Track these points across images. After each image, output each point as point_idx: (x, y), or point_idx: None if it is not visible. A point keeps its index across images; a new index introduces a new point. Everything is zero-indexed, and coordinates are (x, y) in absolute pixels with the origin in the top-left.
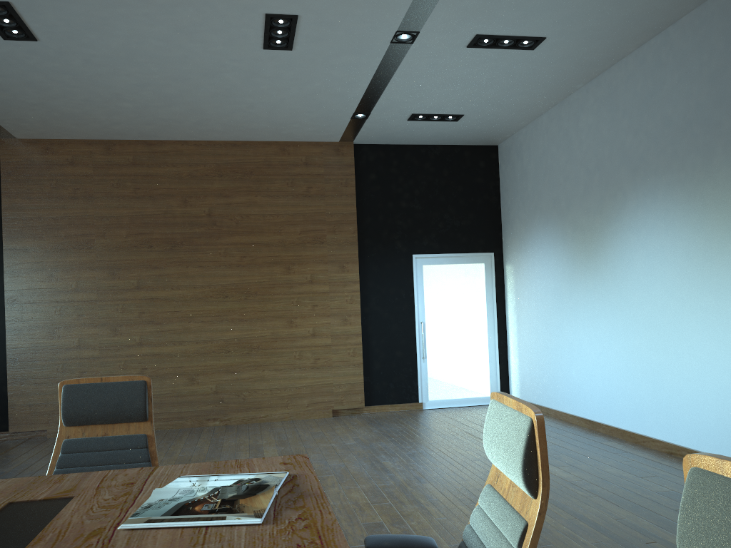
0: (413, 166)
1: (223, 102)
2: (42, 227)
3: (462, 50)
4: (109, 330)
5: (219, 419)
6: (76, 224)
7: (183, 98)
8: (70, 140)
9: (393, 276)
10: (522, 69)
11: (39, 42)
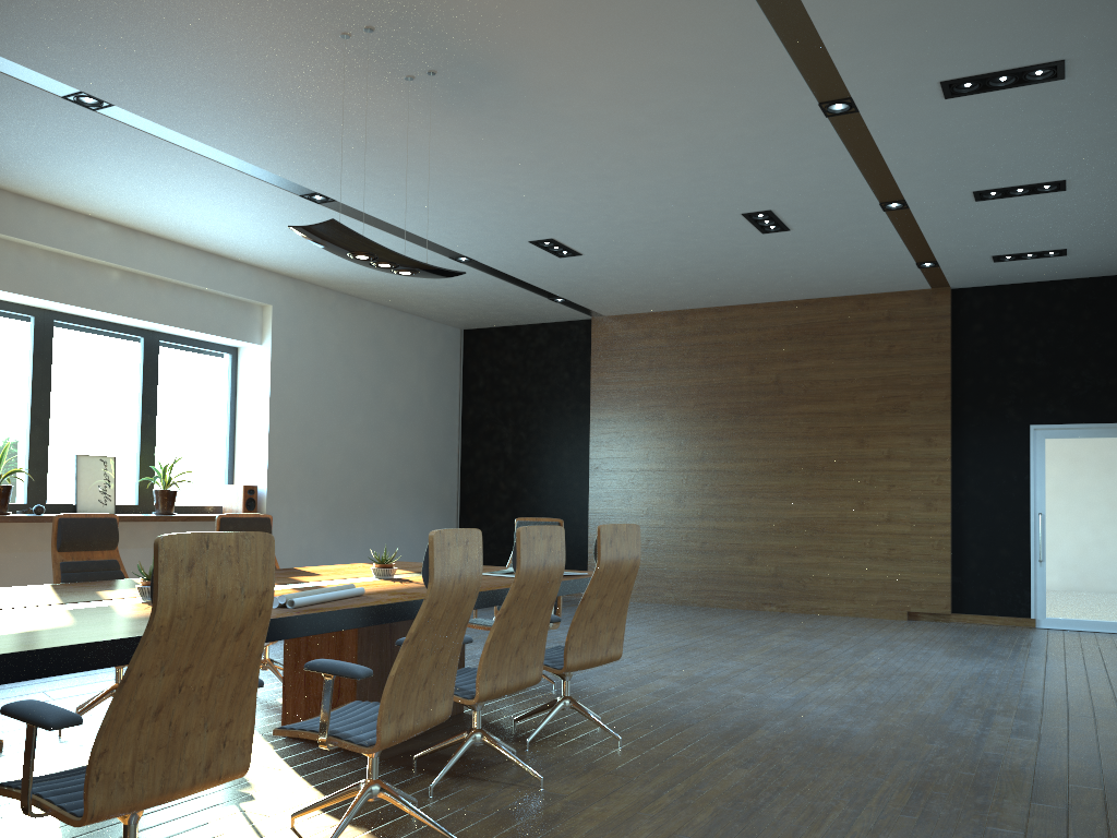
0: (1037, 310)
1: (763, 272)
2: (621, 398)
3: (975, 203)
4: (674, 500)
5: (776, 604)
6: (649, 395)
7: (723, 273)
8: (648, 313)
9: (1000, 452)
10: (1080, 205)
11: (584, 255)
